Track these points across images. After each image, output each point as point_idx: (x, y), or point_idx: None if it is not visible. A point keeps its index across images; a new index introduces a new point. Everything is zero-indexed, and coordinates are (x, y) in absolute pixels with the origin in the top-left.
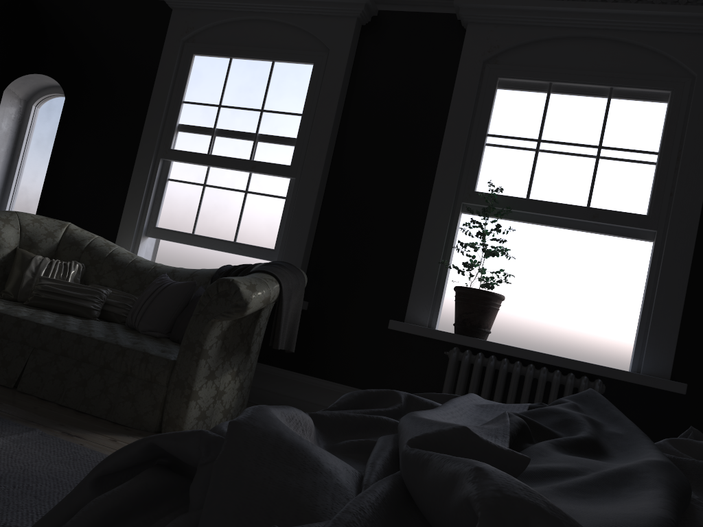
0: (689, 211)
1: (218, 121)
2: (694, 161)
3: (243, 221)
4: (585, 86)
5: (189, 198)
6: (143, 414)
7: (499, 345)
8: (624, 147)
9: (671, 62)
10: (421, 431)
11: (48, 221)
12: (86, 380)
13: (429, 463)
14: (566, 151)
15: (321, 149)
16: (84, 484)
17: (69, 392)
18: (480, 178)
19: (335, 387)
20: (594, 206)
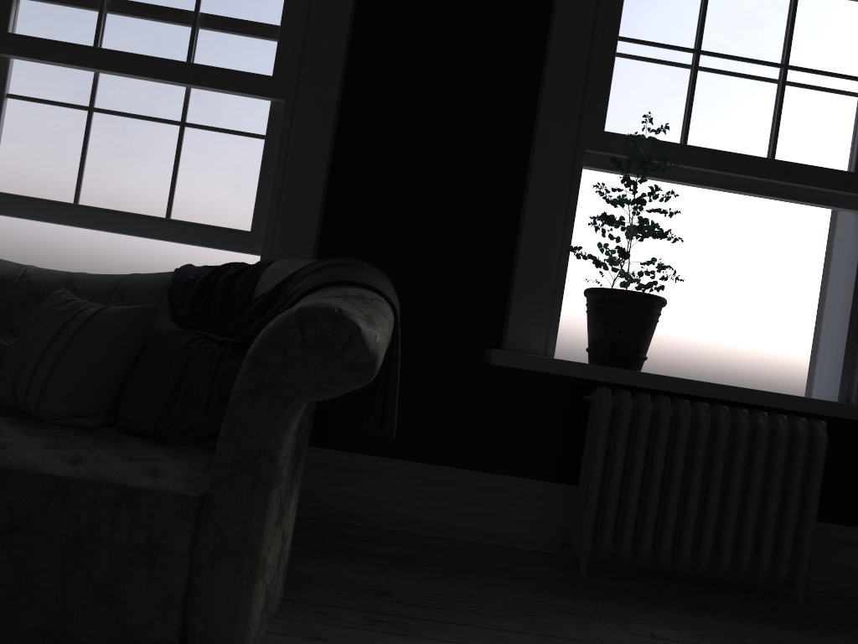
0: None
1: None
2: None
3: (181, 181)
4: None
5: (58, 134)
6: (140, 629)
7: (672, 379)
8: (819, 68)
9: None
10: None
11: None
12: None
13: None
14: (738, 70)
15: (333, 47)
16: None
17: None
18: (610, 109)
19: (384, 465)
20: (781, 159)
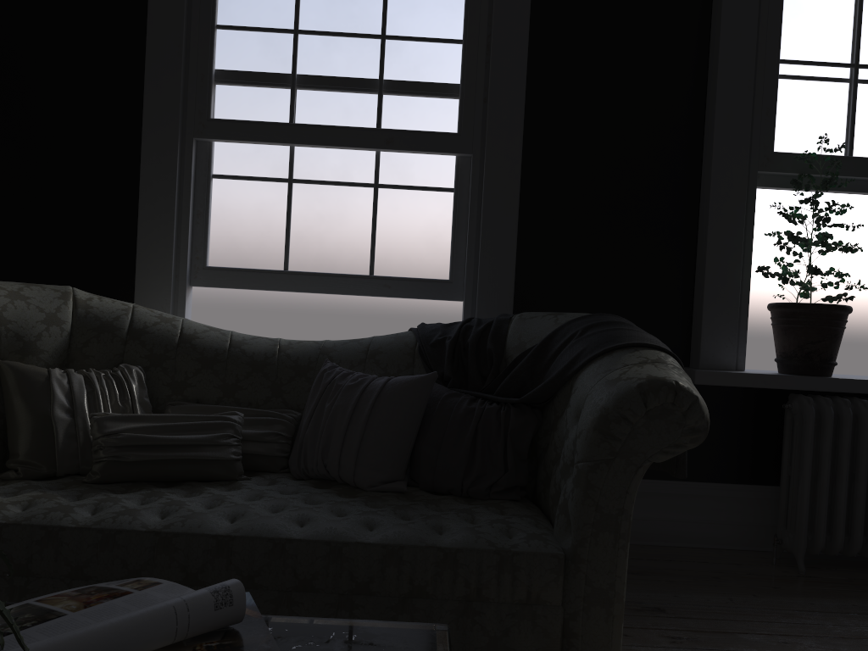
0: None
1: (299, 60)
2: None
3: (380, 239)
4: None
5: (263, 207)
6: None
7: (865, 382)
8: None
9: None
10: None
11: (34, 291)
12: None
13: None
14: None
15: (514, 100)
16: None
17: None
18: (777, 130)
19: None
20: None
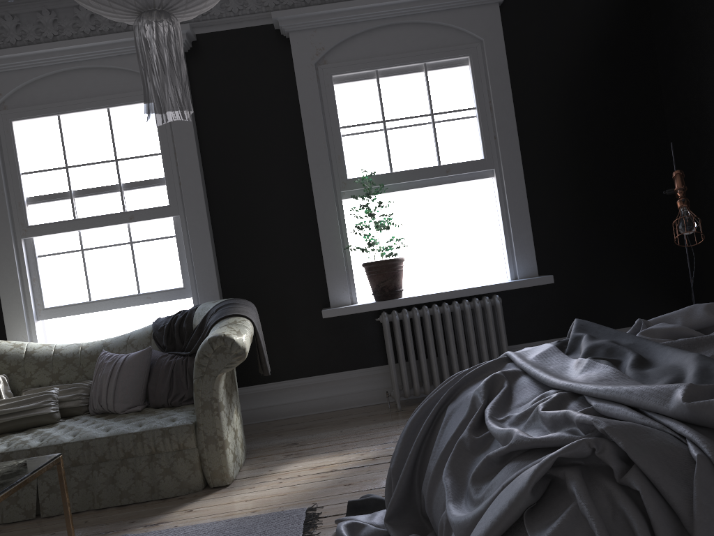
0: (512, 147)
1: (72, 182)
2: (503, 108)
3: (140, 272)
4: (404, 67)
5: (70, 268)
6: (186, 480)
7: (416, 297)
8: (450, 109)
9: (461, 32)
10: (660, 393)
11: None
12: (113, 476)
13: (712, 405)
14: (408, 124)
15: (195, 181)
16: (527, 494)
17: (102, 494)
18: (347, 166)
19: (289, 384)
20: (444, 163)
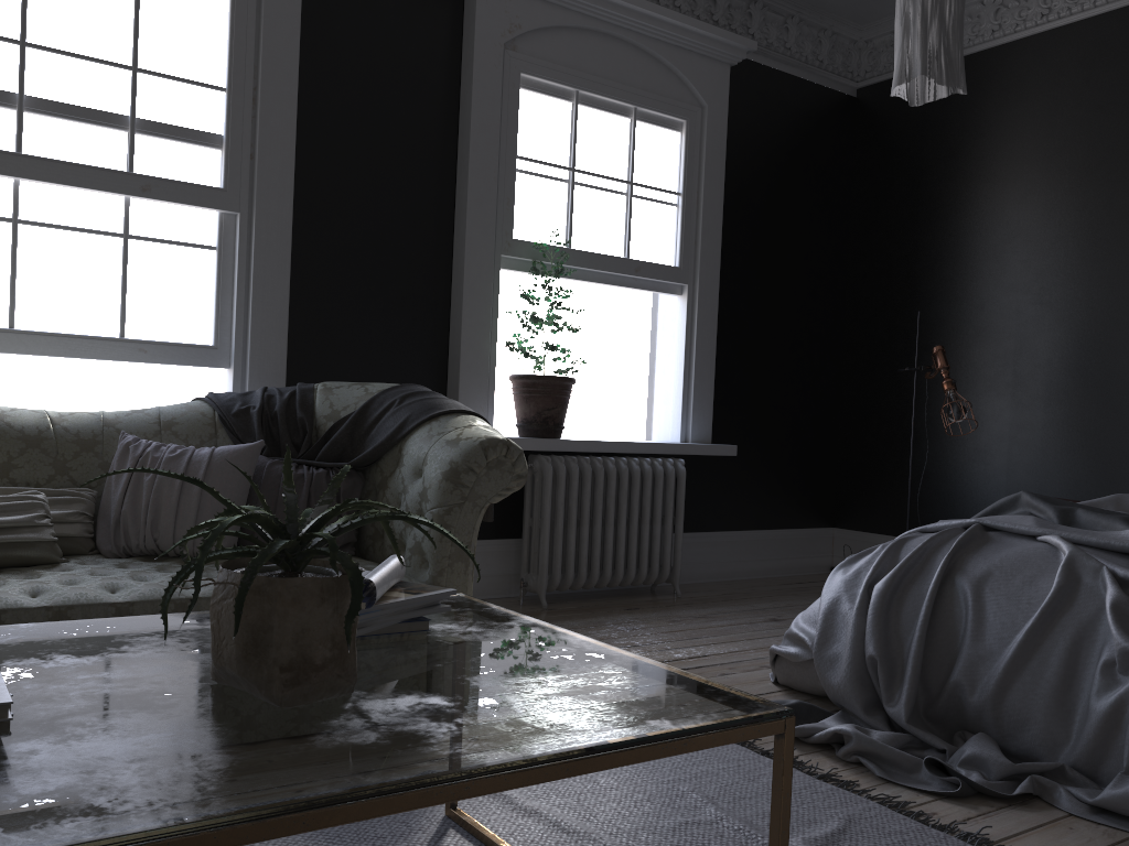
0: (712, 262)
1: (28, 78)
2: (712, 206)
3: (132, 297)
4: (611, 102)
5: None
6: None
7: (586, 442)
8: (652, 184)
9: (683, 84)
10: None
11: None
12: None
13: None
14: (601, 186)
15: (284, 162)
16: None
17: None
18: (515, 219)
19: None
20: (633, 257)
